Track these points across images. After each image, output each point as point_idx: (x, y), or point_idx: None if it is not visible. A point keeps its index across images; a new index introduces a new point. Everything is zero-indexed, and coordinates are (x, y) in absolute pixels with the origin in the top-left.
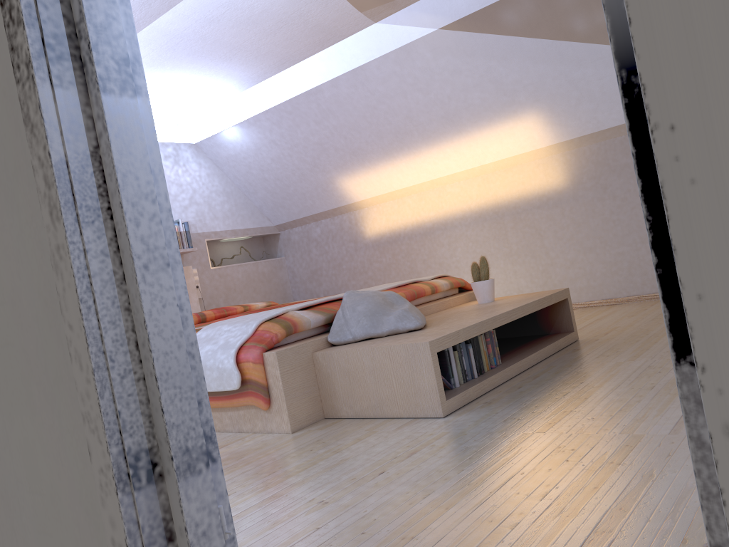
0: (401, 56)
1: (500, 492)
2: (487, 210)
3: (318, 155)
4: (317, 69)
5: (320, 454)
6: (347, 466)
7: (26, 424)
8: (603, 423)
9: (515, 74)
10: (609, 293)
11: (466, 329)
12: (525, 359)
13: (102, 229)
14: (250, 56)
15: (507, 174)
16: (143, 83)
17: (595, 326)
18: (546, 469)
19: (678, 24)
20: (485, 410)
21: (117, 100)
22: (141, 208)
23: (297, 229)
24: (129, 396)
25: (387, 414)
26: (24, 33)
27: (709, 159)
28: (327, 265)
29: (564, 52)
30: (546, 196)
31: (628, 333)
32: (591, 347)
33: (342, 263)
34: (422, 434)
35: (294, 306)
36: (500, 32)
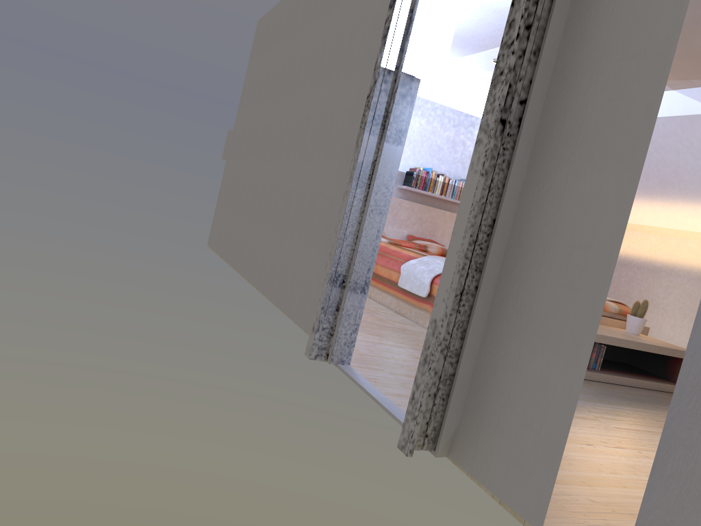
0: (685, 122)
1: None
2: None
3: None
4: None
5: None
6: None
7: (313, 253)
8: (594, 410)
9: None
10: None
11: None
12: (618, 377)
13: (363, 191)
14: None
15: None
16: (404, 140)
17: None
18: None
19: (463, 212)
20: None
21: (390, 145)
22: (380, 188)
23: None
24: (346, 253)
25: None
26: (368, 112)
27: (455, 244)
28: None
29: None
30: None
31: None
32: None
33: None
34: None
35: None
36: None
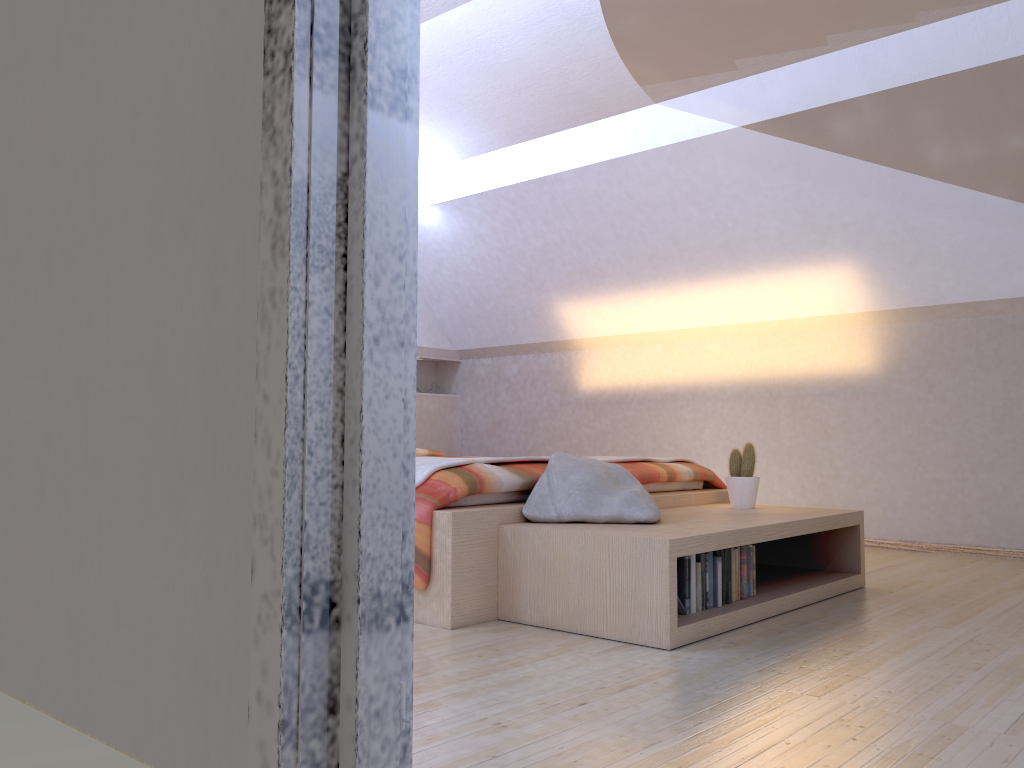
0: (681, 154)
1: (757, 761)
2: (757, 384)
3: (537, 266)
4: (562, 150)
5: (492, 664)
6: (532, 686)
7: (133, 529)
8: (905, 701)
9: (834, 206)
10: (911, 534)
11: (720, 535)
12: (789, 596)
13: (331, 280)
14: (478, 117)
15: (795, 340)
16: (415, 106)
17: (889, 574)
18: (823, 744)
19: None
20: (730, 652)
21: (384, 120)
22: (385, 263)
23: (486, 361)
24: (320, 505)
25: (589, 630)
26: (292, 13)
27: None
28: (517, 417)
29: (909, 188)
30: (844, 380)
31: (939, 592)
32: (883, 600)
33: (539, 419)
34: (639, 665)
35: (480, 458)
36: (825, 146)
